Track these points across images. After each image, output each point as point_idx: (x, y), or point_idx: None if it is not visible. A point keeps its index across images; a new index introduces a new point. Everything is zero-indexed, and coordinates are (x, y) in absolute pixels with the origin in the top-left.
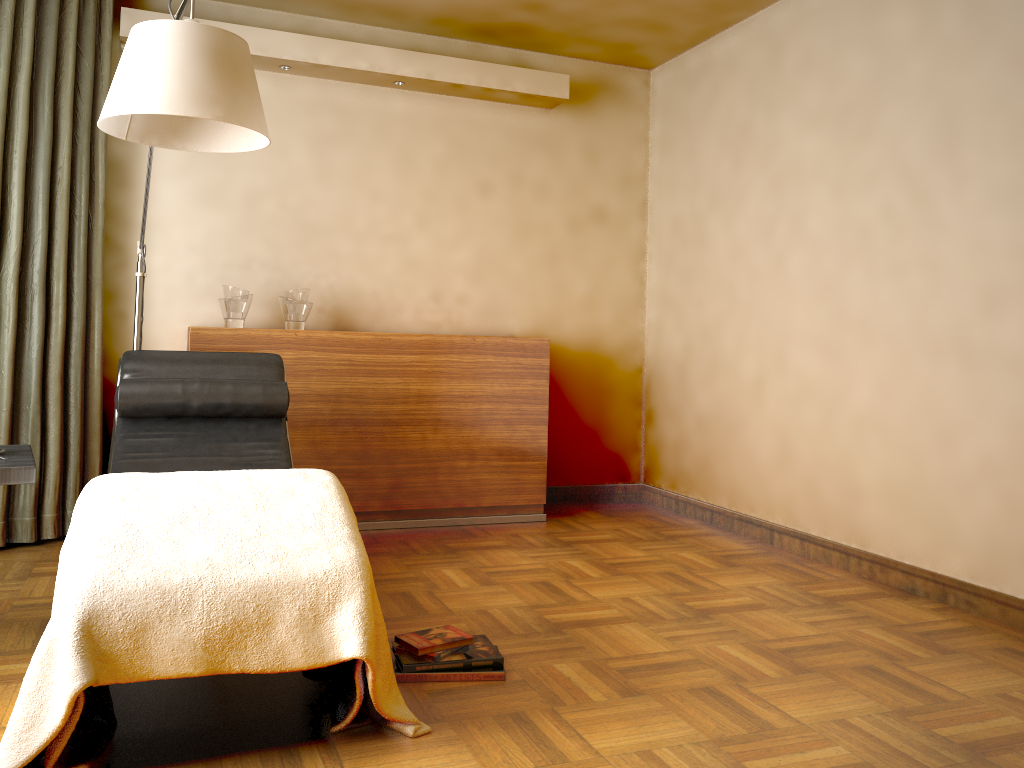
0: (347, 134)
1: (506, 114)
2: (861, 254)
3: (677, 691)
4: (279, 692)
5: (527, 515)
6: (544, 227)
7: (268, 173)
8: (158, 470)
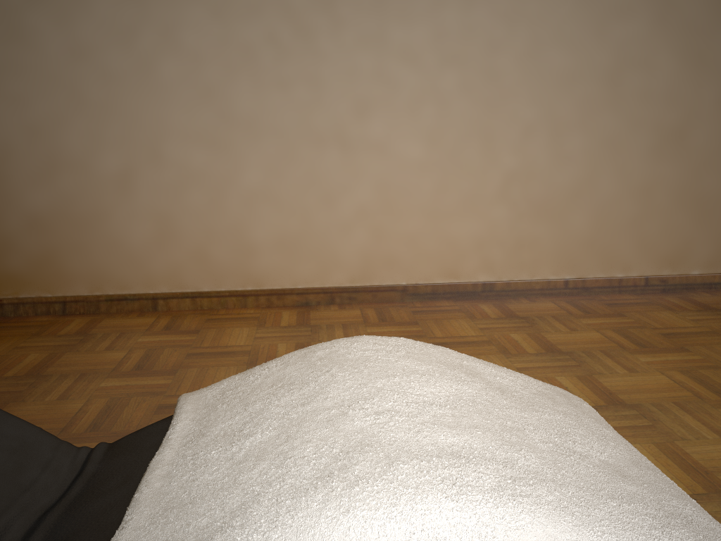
0: None
1: None
2: (247, 69)
3: None
4: None
5: None
6: None
7: None
8: None
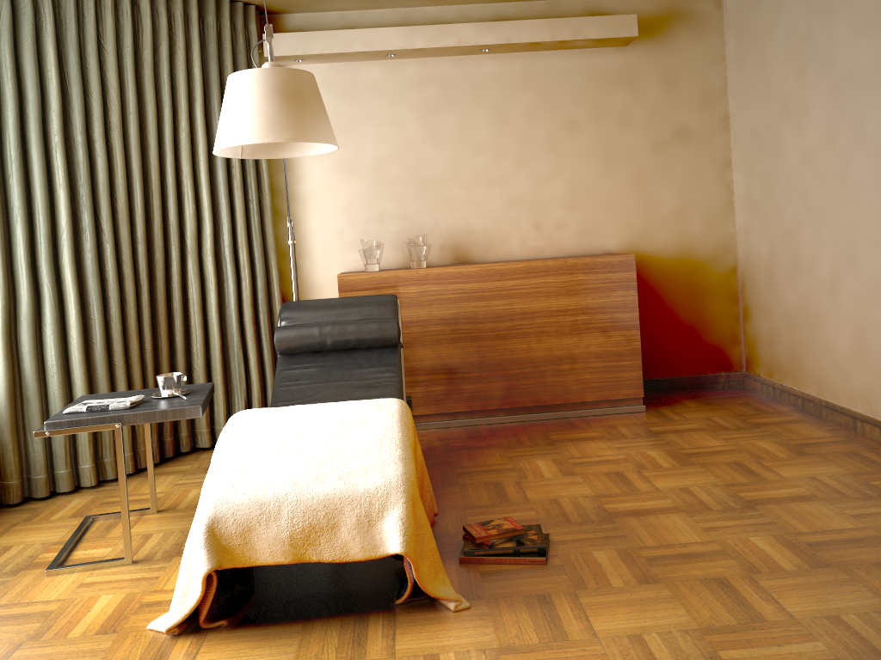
0: (448, 100)
1: (584, 58)
2: None
3: (690, 580)
4: (372, 568)
5: (627, 407)
6: (629, 153)
7: (389, 143)
8: (304, 394)
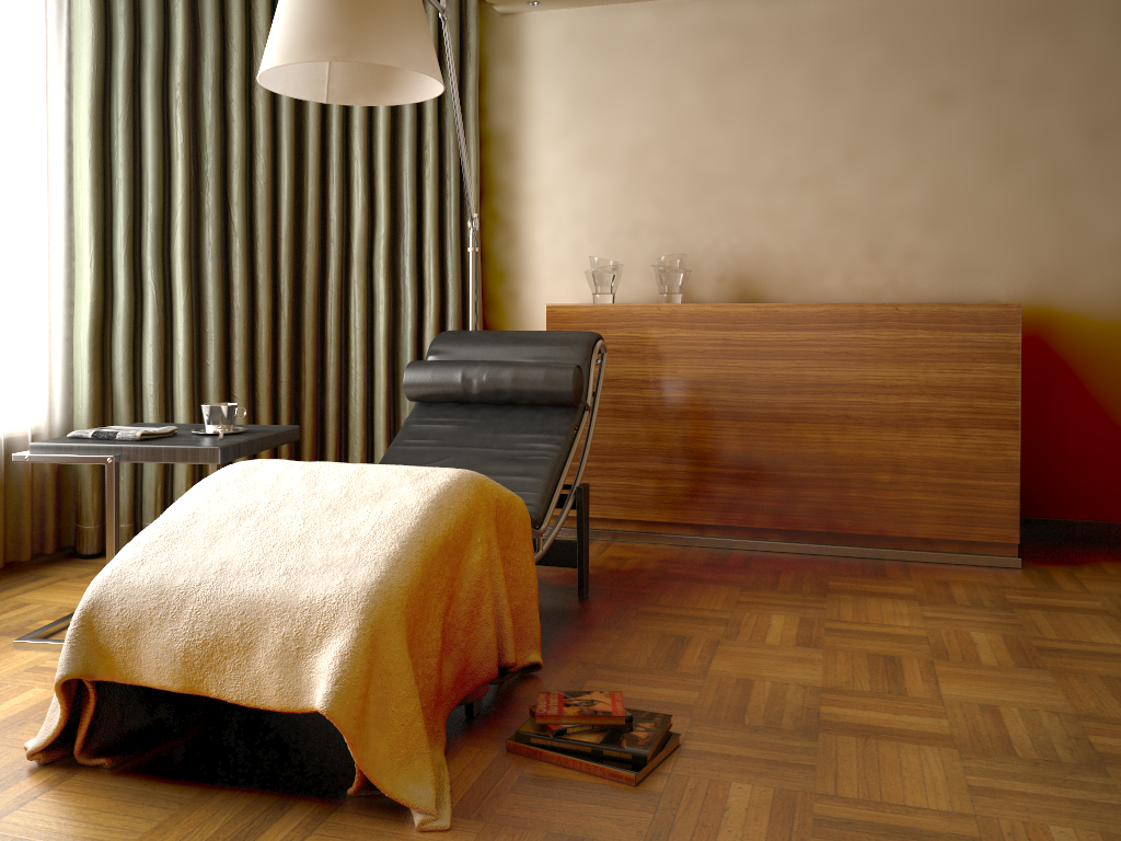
0: (746, 58)
1: None
2: None
3: None
4: None
5: (988, 557)
6: (1043, 141)
7: (654, 121)
8: (421, 459)
